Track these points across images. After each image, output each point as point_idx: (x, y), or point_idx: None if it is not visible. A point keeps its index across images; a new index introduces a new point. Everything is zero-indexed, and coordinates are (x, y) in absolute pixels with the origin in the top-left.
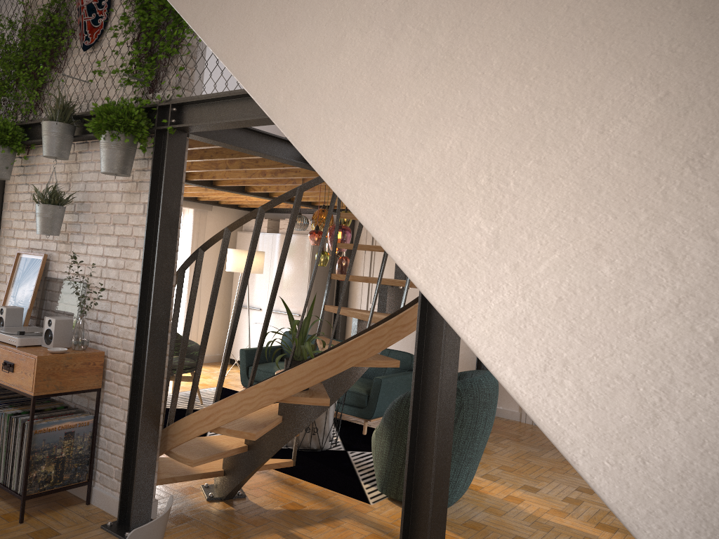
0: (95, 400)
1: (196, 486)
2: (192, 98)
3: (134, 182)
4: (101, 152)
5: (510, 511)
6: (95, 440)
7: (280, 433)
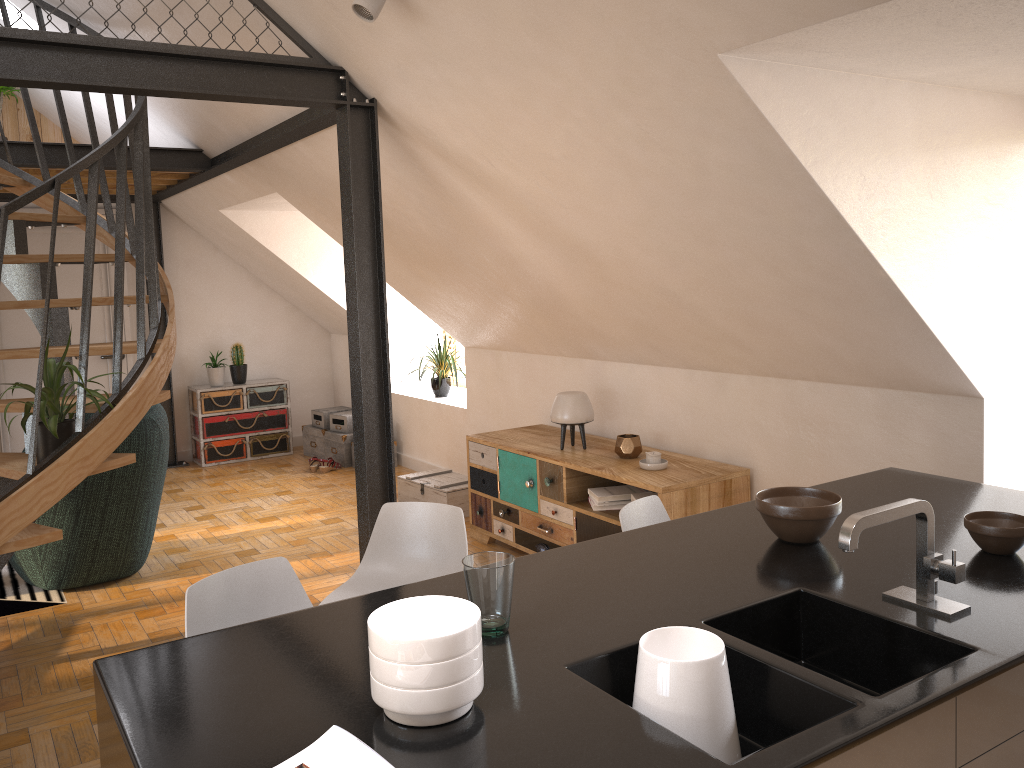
0: None
1: None
2: None
3: None
4: None
5: (187, 545)
6: None
7: None
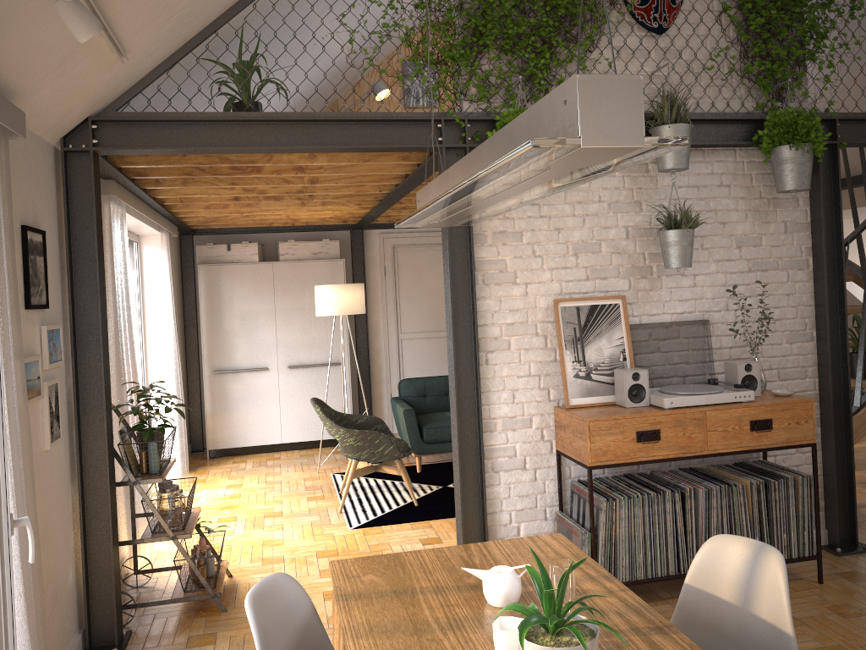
0: None
1: None
2: (847, 114)
3: (763, 199)
4: (802, 167)
5: None
6: None
7: None
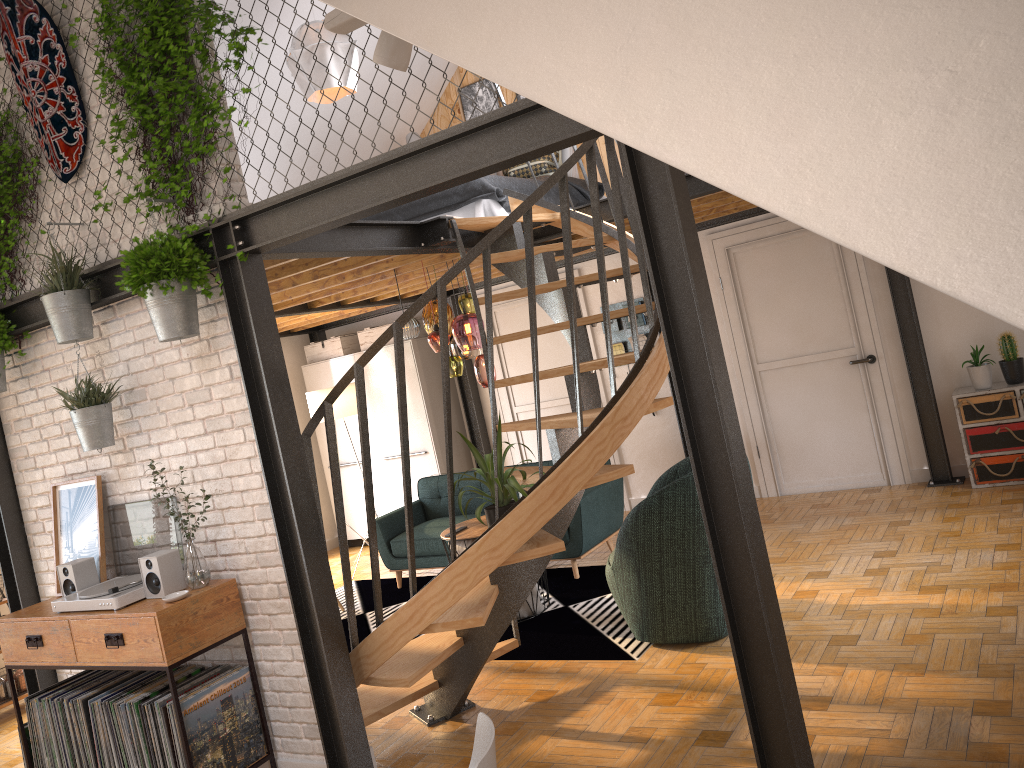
0: (241, 646)
1: (403, 714)
2: (258, 205)
3: (203, 341)
4: (152, 314)
5: (809, 610)
6: (260, 698)
7: (501, 607)
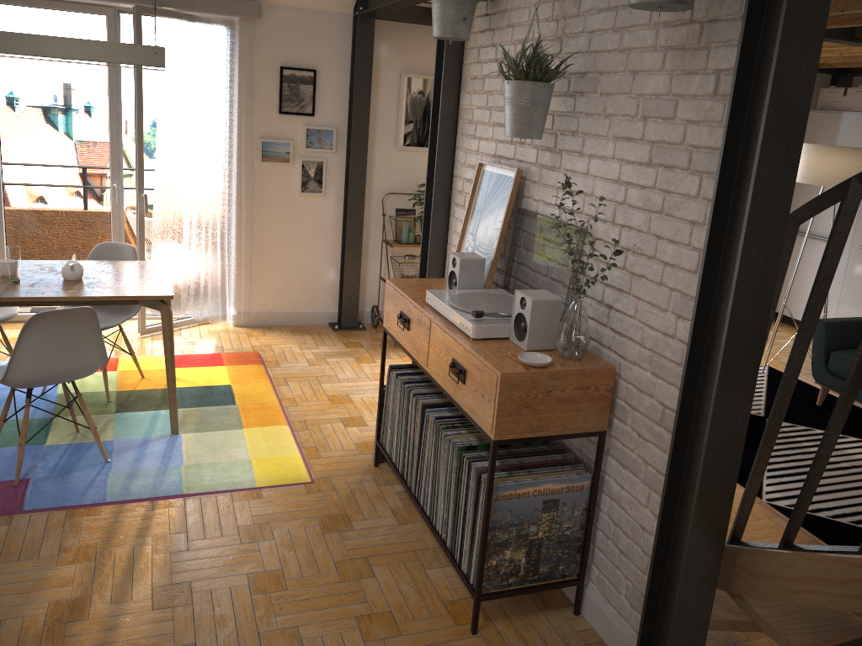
0: (594, 444)
1: None
2: None
3: (694, 24)
4: None
5: None
6: (591, 517)
7: None
